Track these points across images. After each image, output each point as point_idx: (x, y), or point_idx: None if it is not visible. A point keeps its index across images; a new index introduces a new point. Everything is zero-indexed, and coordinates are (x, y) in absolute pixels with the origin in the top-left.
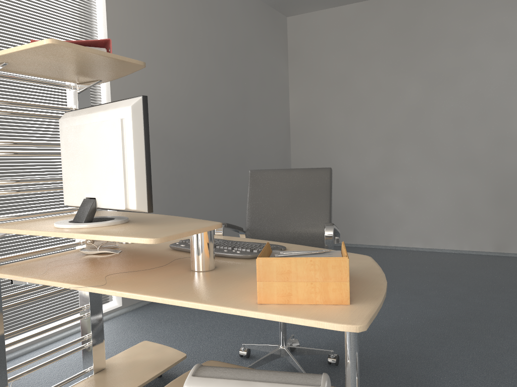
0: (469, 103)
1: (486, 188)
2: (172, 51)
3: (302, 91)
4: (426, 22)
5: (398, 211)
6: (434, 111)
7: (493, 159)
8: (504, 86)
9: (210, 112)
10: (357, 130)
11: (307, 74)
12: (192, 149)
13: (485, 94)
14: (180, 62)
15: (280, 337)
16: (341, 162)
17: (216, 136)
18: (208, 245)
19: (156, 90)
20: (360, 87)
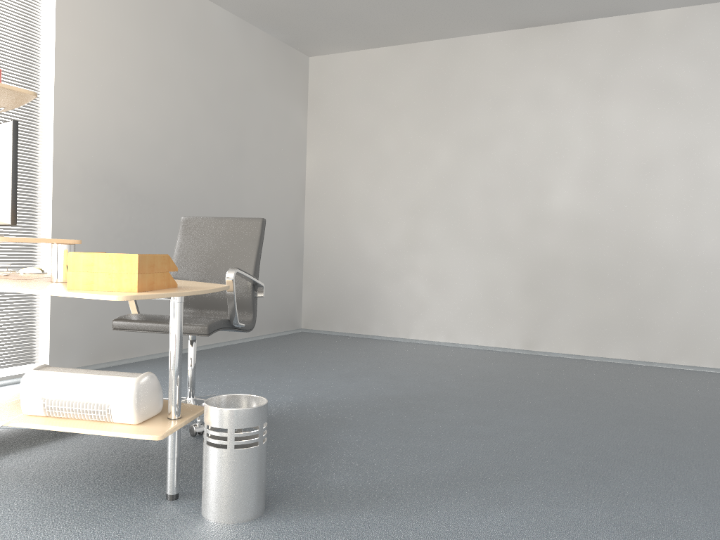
0: (503, 173)
1: (517, 273)
2: (140, 86)
3: (321, 147)
4: (461, 76)
5: (420, 297)
6: (465, 179)
7: (525, 240)
8: (540, 156)
9: (188, 161)
10: (380, 197)
11: (328, 127)
12: (159, 201)
13: (520, 163)
14: (150, 100)
15: (188, 388)
16: (361, 235)
17: (195, 190)
18: (66, 258)
19: (115, 129)
20: (386, 147)
